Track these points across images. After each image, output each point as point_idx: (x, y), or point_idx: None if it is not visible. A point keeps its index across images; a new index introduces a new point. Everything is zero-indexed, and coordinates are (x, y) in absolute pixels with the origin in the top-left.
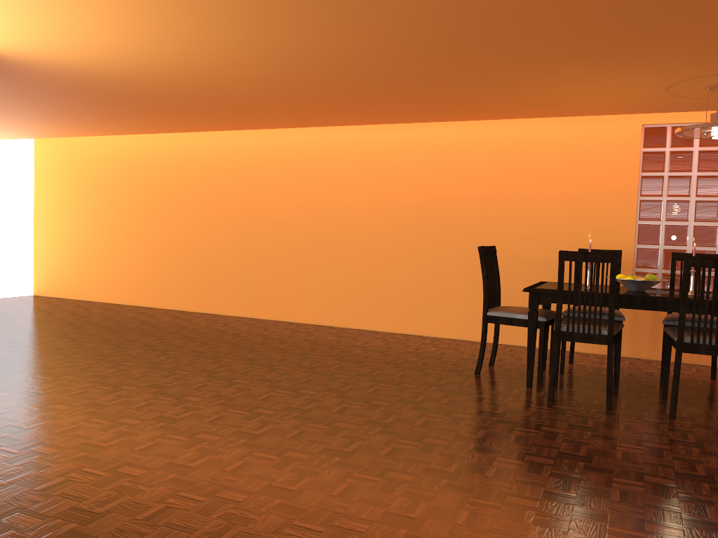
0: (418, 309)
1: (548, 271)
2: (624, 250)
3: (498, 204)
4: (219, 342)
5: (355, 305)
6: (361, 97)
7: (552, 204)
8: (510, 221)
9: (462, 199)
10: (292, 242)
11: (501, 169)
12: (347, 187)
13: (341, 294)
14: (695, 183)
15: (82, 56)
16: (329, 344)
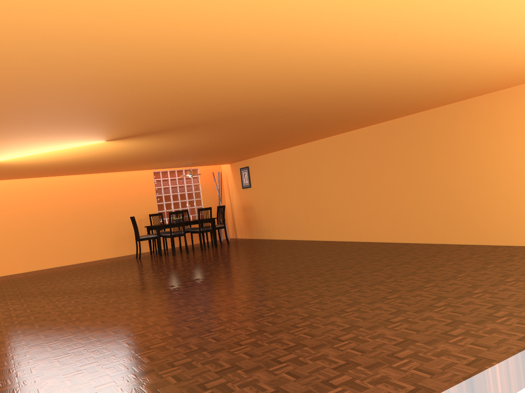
0: (81, 252)
1: (131, 225)
2: (155, 213)
3: (108, 203)
4: (23, 279)
5: (49, 257)
6: (86, 169)
7: (129, 201)
8: (114, 209)
9: (93, 203)
10: (6, 234)
11: (107, 190)
12: (35, 204)
13: (40, 254)
14: (171, 189)
15: (26, 163)
16: (65, 269)
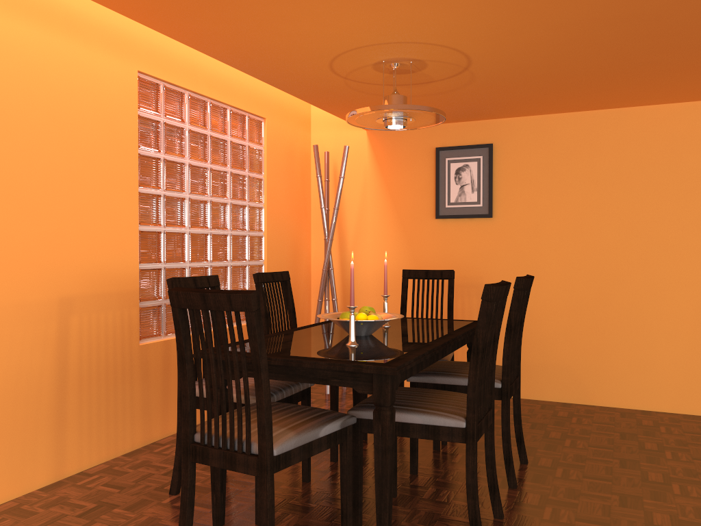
0: None
1: (20, 330)
2: (128, 274)
3: None
4: None
5: None
6: None
7: (20, 189)
8: None
9: None
10: None
11: None
12: None
13: None
14: (188, 175)
15: None
16: None
